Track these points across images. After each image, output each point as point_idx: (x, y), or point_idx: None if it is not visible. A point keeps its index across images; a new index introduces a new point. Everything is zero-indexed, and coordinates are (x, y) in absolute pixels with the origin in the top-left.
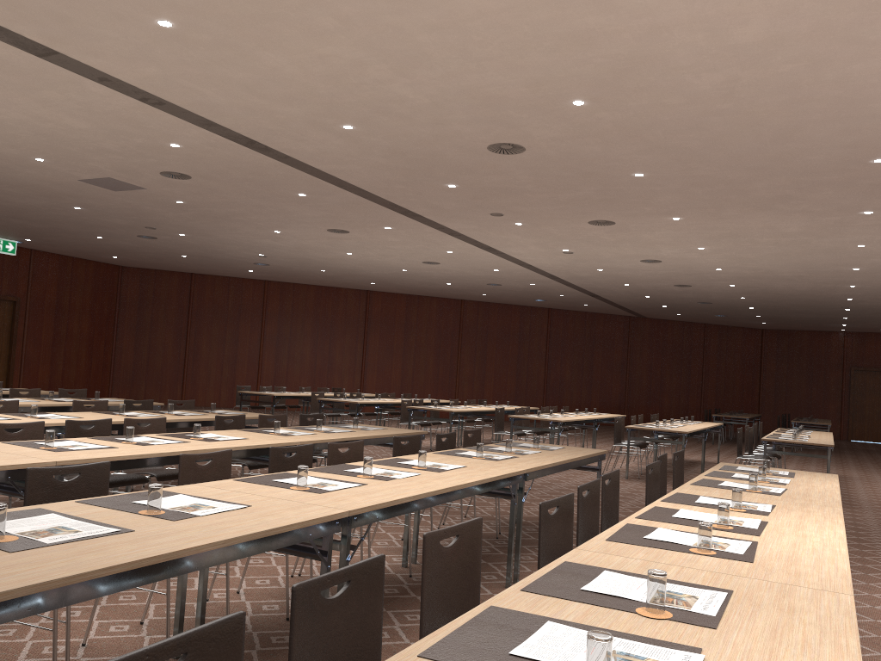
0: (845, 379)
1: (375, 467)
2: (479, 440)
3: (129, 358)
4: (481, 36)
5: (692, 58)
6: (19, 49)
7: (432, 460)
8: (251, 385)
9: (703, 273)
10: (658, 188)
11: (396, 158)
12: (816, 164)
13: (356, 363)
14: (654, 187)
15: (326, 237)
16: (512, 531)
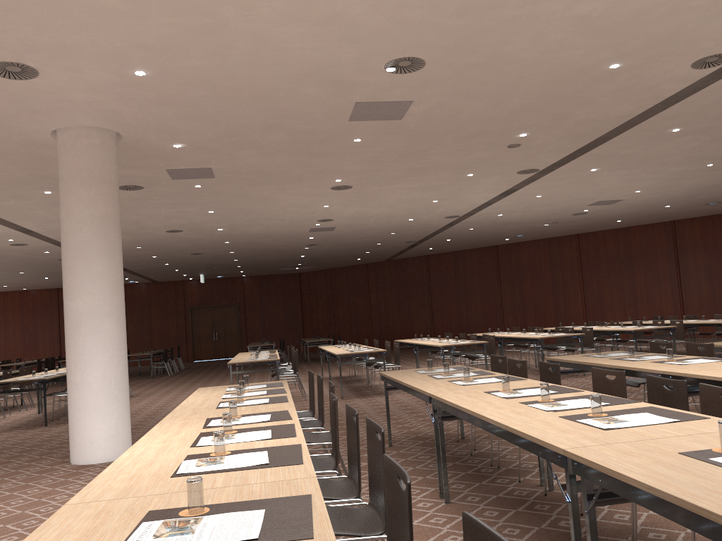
0: None
1: (604, 405)
2: None
3: None
4: None
5: None
6: None
7: (677, 426)
8: None
9: None
10: None
11: None
12: None
13: None
14: None
15: None
16: None
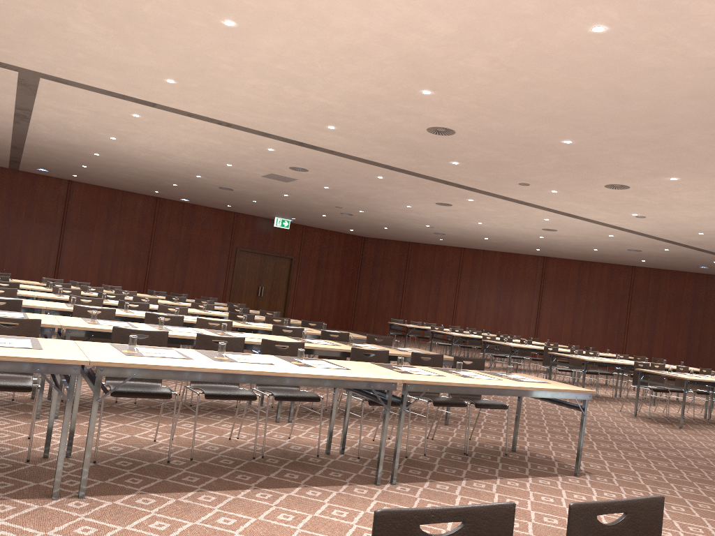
0: None
1: (193, 329)
2: (390, 345)
3: (365, 301)
4: (304, 60)
5: (439, 50)
6: (142, 104)
7: (257, 336)
8: (447, 326)
9: None
10: (604, 151)
11: (390, 146)
12: (700, 117)
13: (531, 315)
14: (599, 151)
15: (445, 210)
16: None
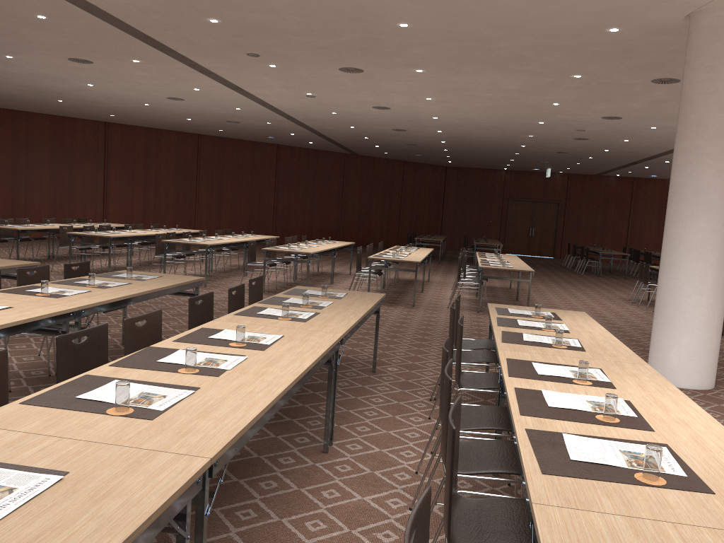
0: (504, 207)
1: None
2: (262, 287)
3: None
4: None
5: None
6: None
7: None
8: None
9: (421, 120)
10: (416, 40)
11: None
12: (562, 29)
13: (98, 193)
14: (412, 38)
15: (66, 67)
16: (330, 397)
